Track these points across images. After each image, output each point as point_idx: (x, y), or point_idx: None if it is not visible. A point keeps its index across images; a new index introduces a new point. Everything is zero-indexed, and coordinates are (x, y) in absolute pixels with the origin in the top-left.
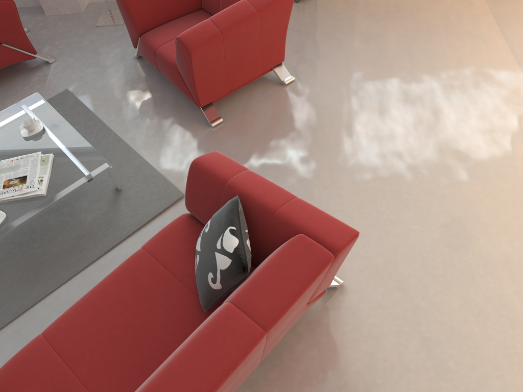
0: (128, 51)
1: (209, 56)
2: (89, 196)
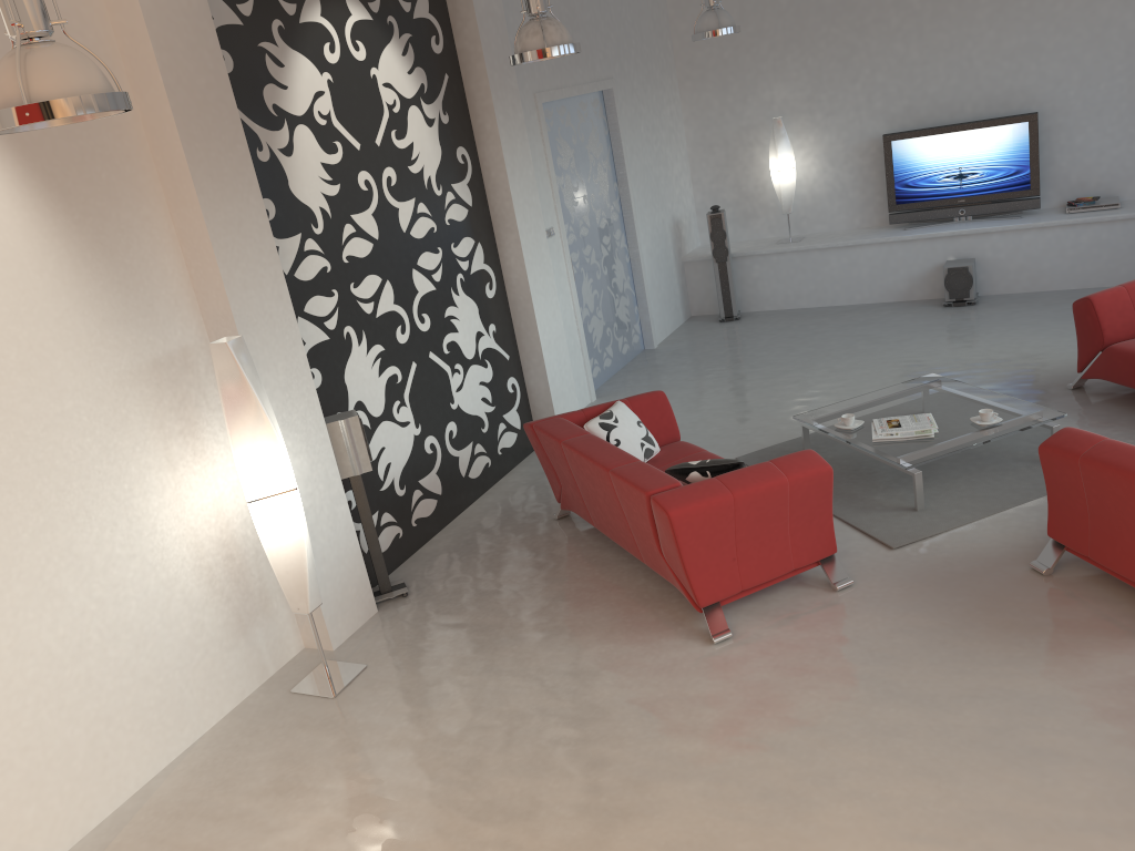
0: None
1: (1061, 472)
2: (912, 494)
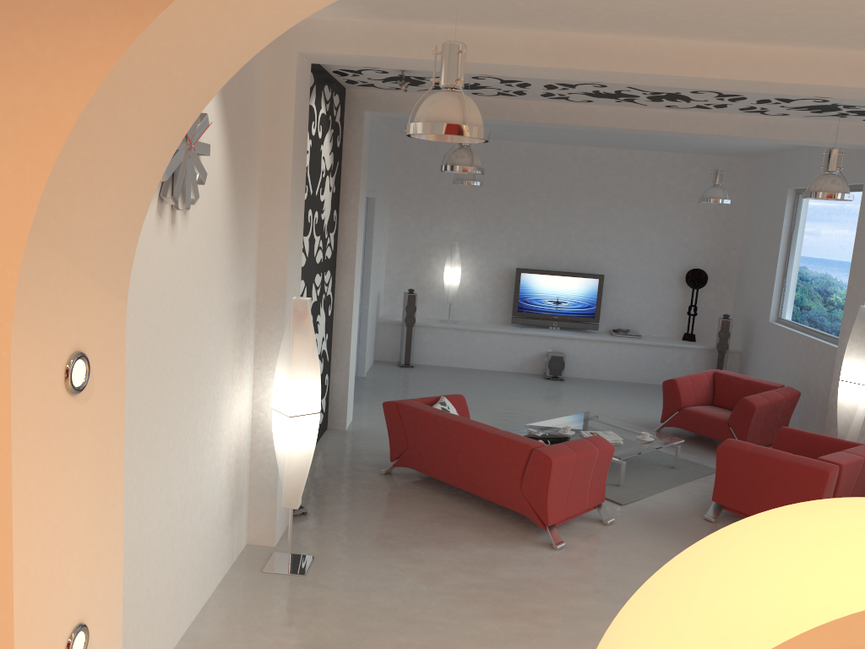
0: None
1: (730, 462)
2: (610, 477)
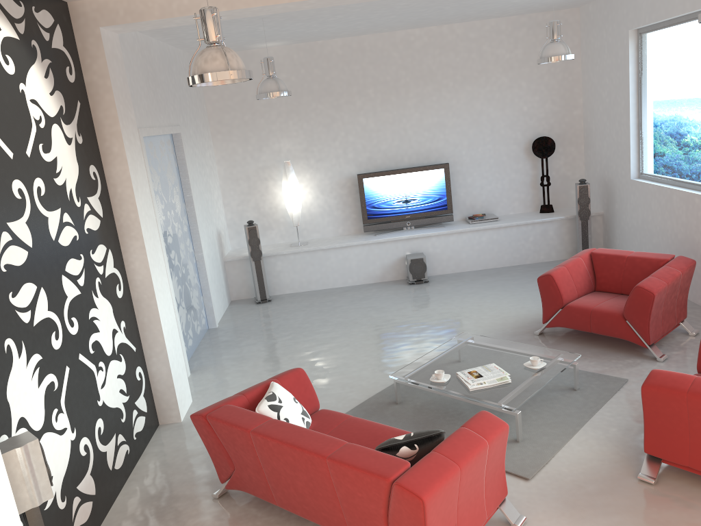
0: None
1: (665, 404)
2: None
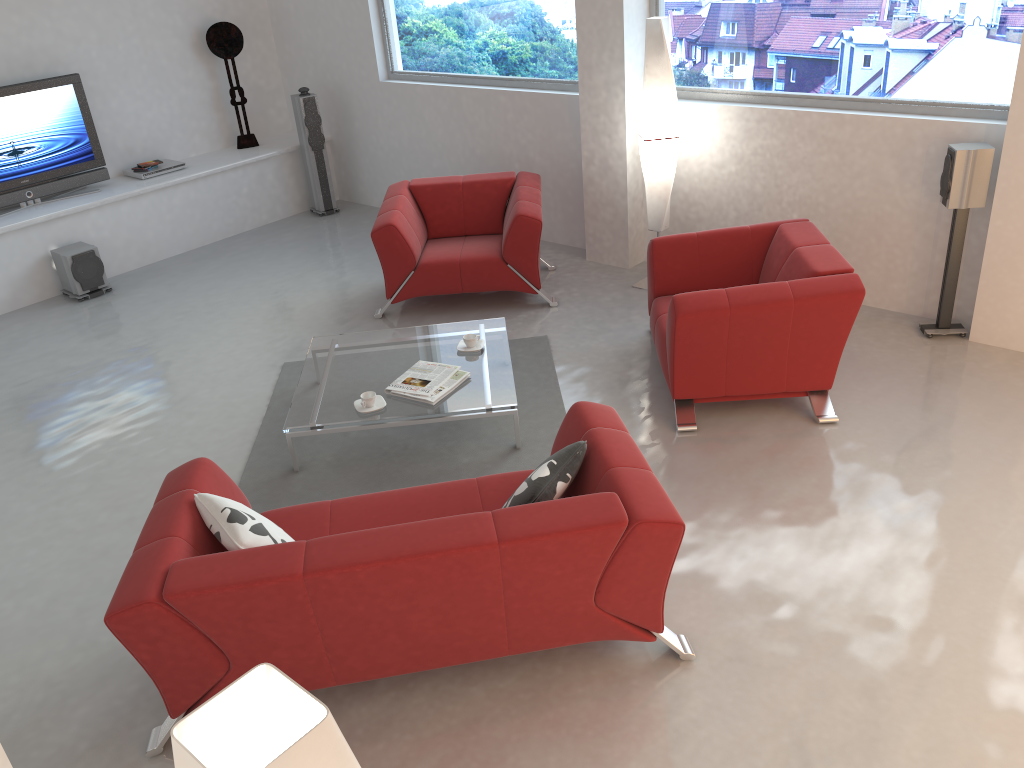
0: (646, 322)
1: (703, 332)
2: (482, 440)
